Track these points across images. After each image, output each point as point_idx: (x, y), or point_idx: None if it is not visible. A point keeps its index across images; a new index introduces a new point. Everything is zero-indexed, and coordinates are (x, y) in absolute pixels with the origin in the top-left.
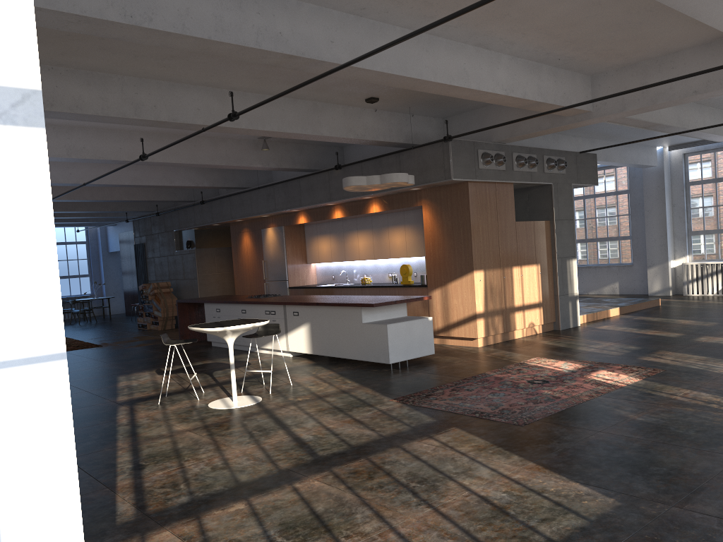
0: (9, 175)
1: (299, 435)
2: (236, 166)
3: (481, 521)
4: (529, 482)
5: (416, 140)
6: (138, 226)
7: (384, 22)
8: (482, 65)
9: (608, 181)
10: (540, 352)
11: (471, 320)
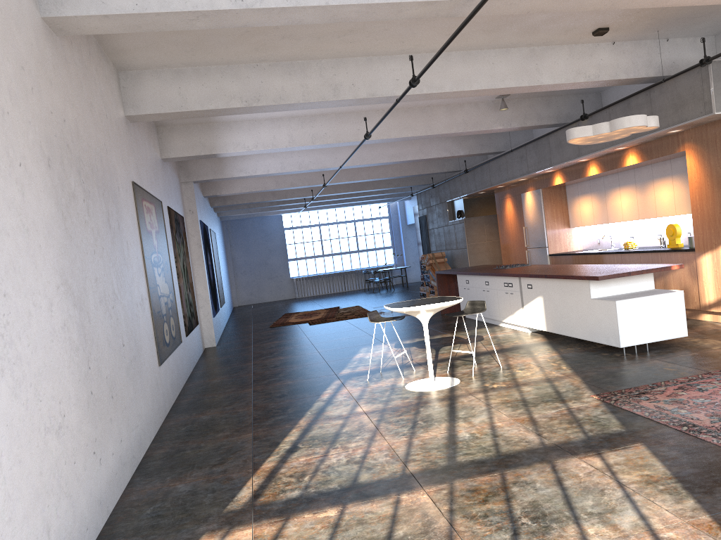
0: None
1: (458, 431)
2: (474, 131)
3: None
4: None
5: (674, 70)
6: (420, 199)
7: None
8: None
9: None
10: None
11: None
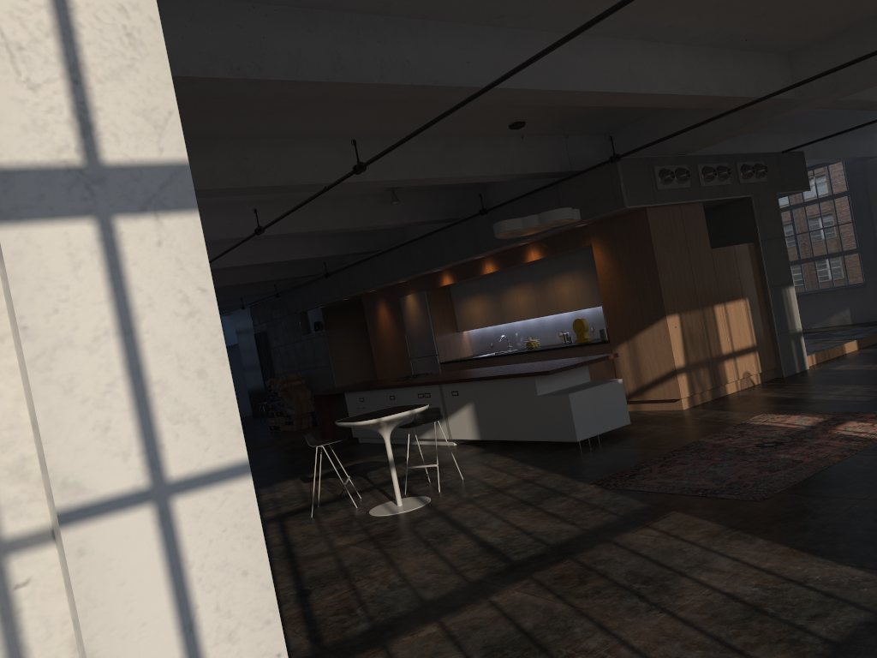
0: (166, 267)
1: (484, 538)
2: (363, 226)
3: (733, 625)
4: (785, 570)
5: (575, 166)
6: (256, 312)
7: (526, 29)
8: (651, 62)
9: (820, 183)
10: (764, 407)
11: (670, 378)
